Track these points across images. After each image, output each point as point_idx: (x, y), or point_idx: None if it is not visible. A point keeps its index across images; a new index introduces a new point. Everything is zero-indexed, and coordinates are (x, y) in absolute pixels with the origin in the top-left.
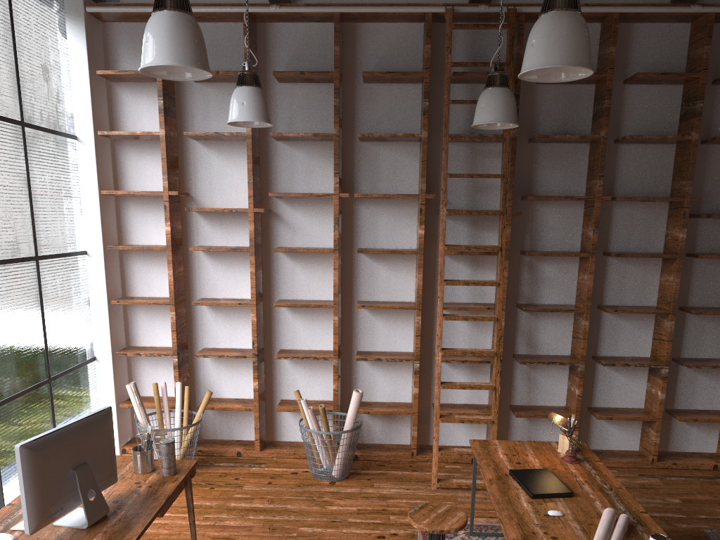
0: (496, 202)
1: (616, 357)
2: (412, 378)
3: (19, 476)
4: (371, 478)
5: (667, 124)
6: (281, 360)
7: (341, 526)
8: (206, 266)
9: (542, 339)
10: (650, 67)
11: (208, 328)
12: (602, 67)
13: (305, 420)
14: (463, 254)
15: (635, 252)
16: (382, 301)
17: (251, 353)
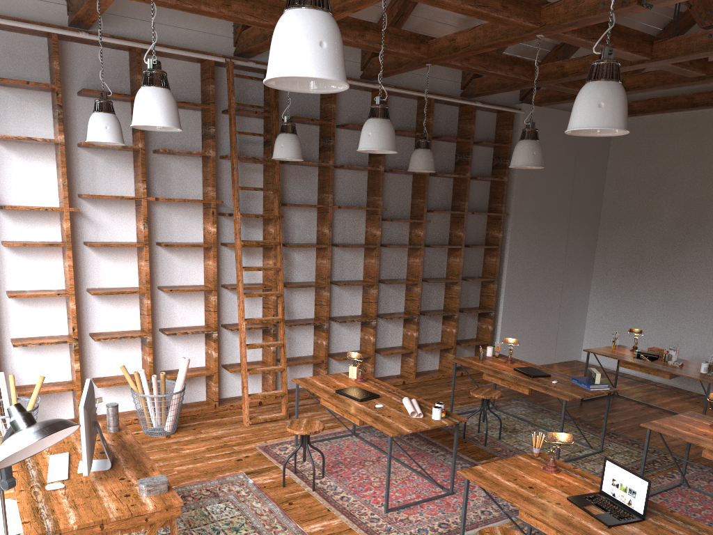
0: (259, 206)
1: (343, 316)
2: (205, 346)
3: (82, 431)
4: (195, 428)
5: (362, 158)
6: (91, 342)
7: (205, 460)
8: (10, 260)
9: (296, 308)
10: (351, 118)
11: (14, 319)
12: (325, 116)
13: (140, 389)
14: (245, 246)
15: (350, 244)
16: (178, 285)
17: (68, 338)
